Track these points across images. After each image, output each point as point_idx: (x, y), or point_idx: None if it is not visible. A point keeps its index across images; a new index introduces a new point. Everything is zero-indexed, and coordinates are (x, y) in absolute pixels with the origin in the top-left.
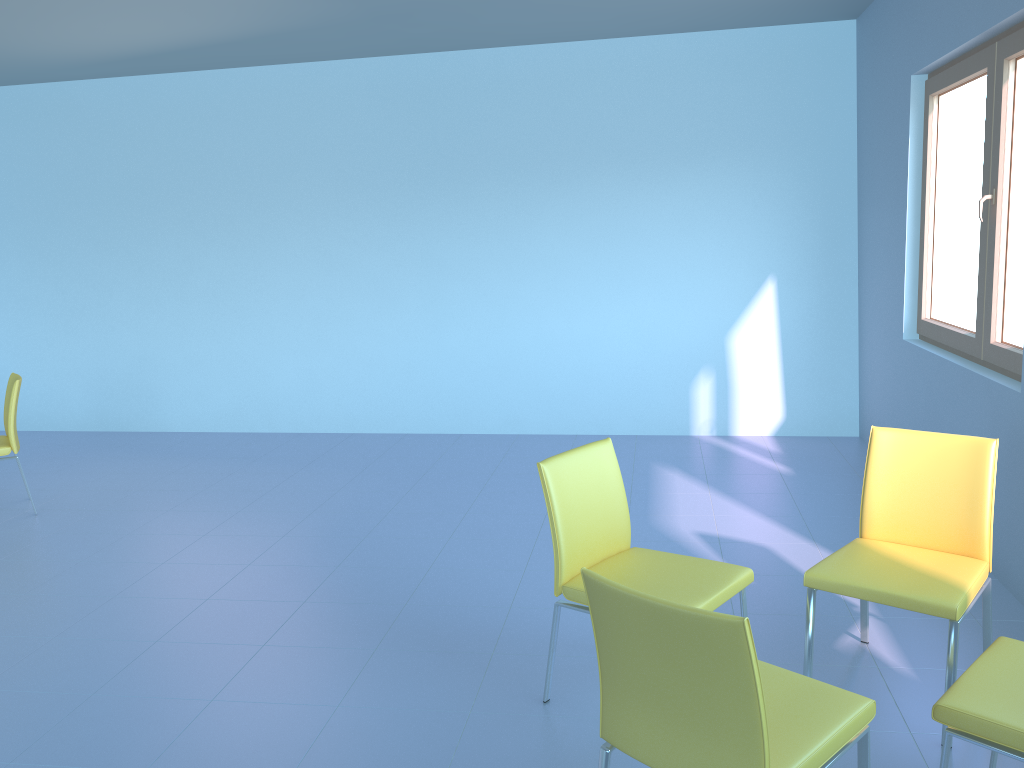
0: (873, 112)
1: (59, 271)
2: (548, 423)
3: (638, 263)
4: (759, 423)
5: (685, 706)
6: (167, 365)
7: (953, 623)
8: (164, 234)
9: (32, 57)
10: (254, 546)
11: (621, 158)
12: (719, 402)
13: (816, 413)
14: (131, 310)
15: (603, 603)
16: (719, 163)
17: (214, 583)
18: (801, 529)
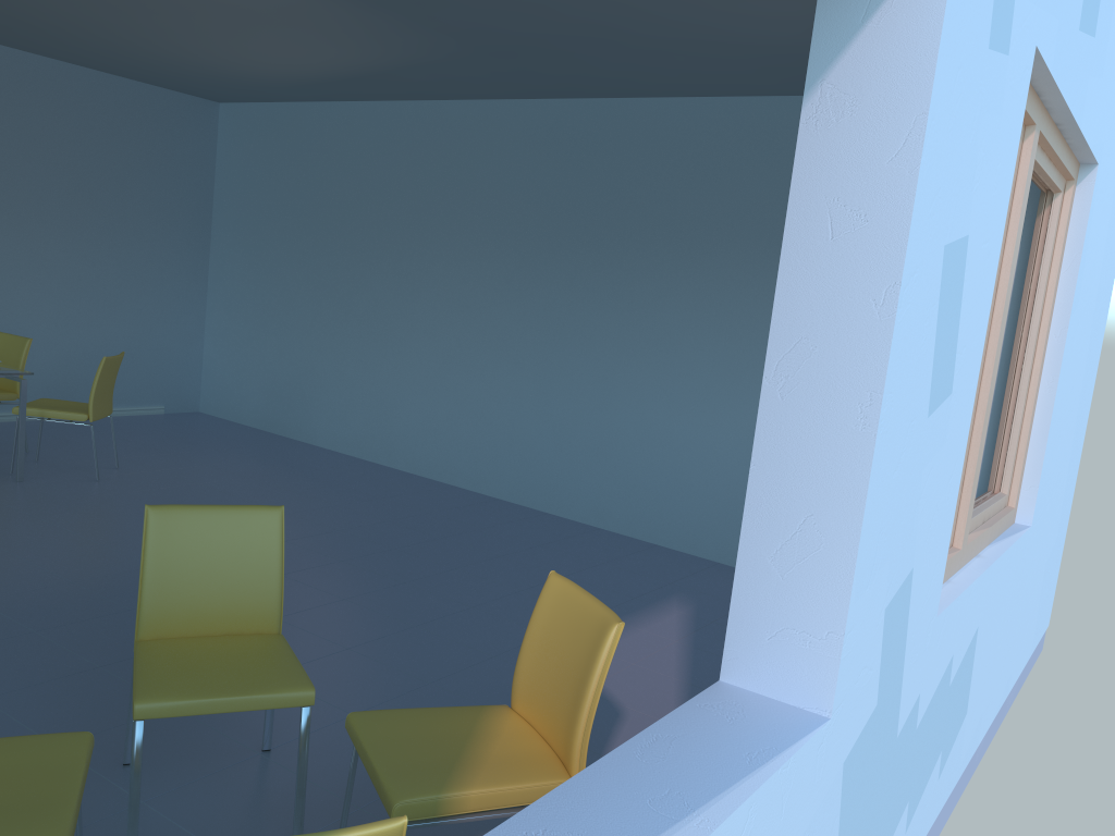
0: None
1: (263, 276)
2: (631, 524)
3: (759, 361)
4: None
5: None
6: (322, 380)
7: None
8: (341, 254)
9: (242, 75)
10: None
11: (766, 235)
12: None
13: None
14: (306, 322)
15: None
16: None
17: (101, 572)
18: None
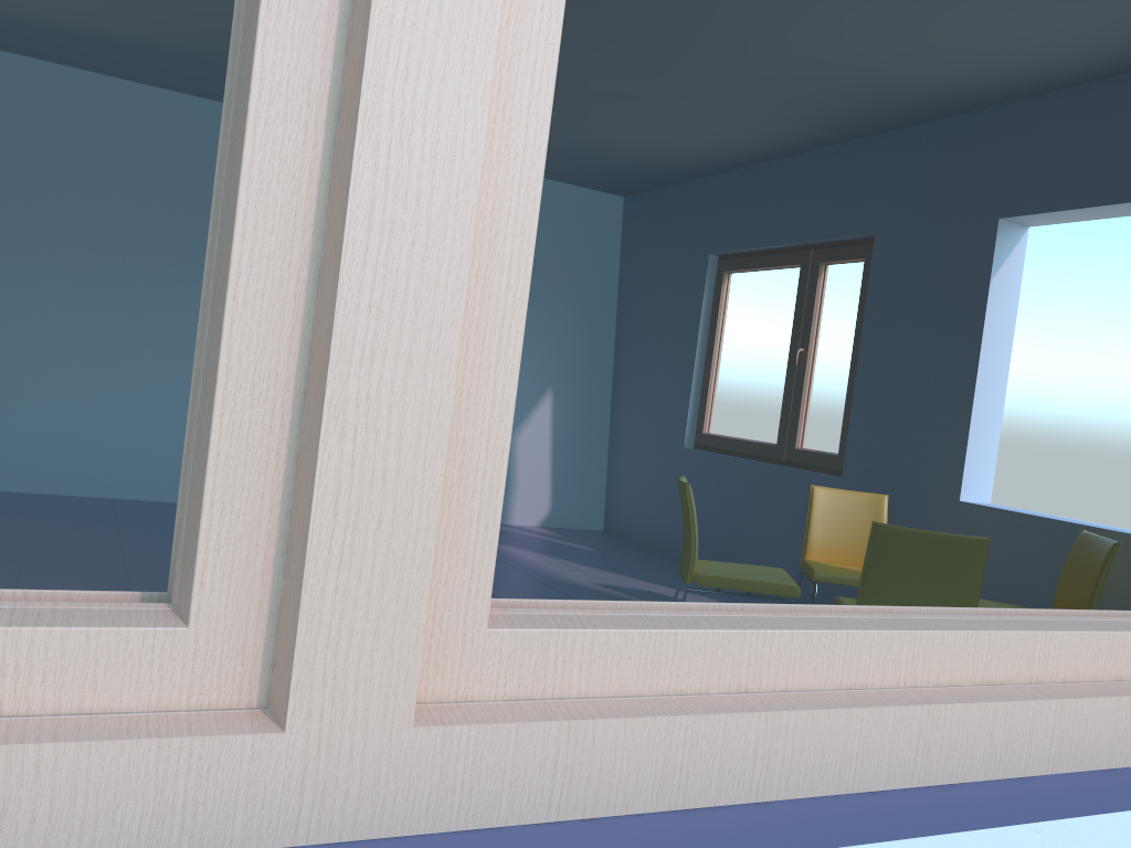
0: (648, 272)
1: None
2: None
3: None
4: (530, 514)
5: (932, 597)
6: None
7: None
8: None
9: None
10: None
11: None
12: None
13: (574, 508)
14: None
15: (888, 540)
16: None
17: None
18: (658, 582)
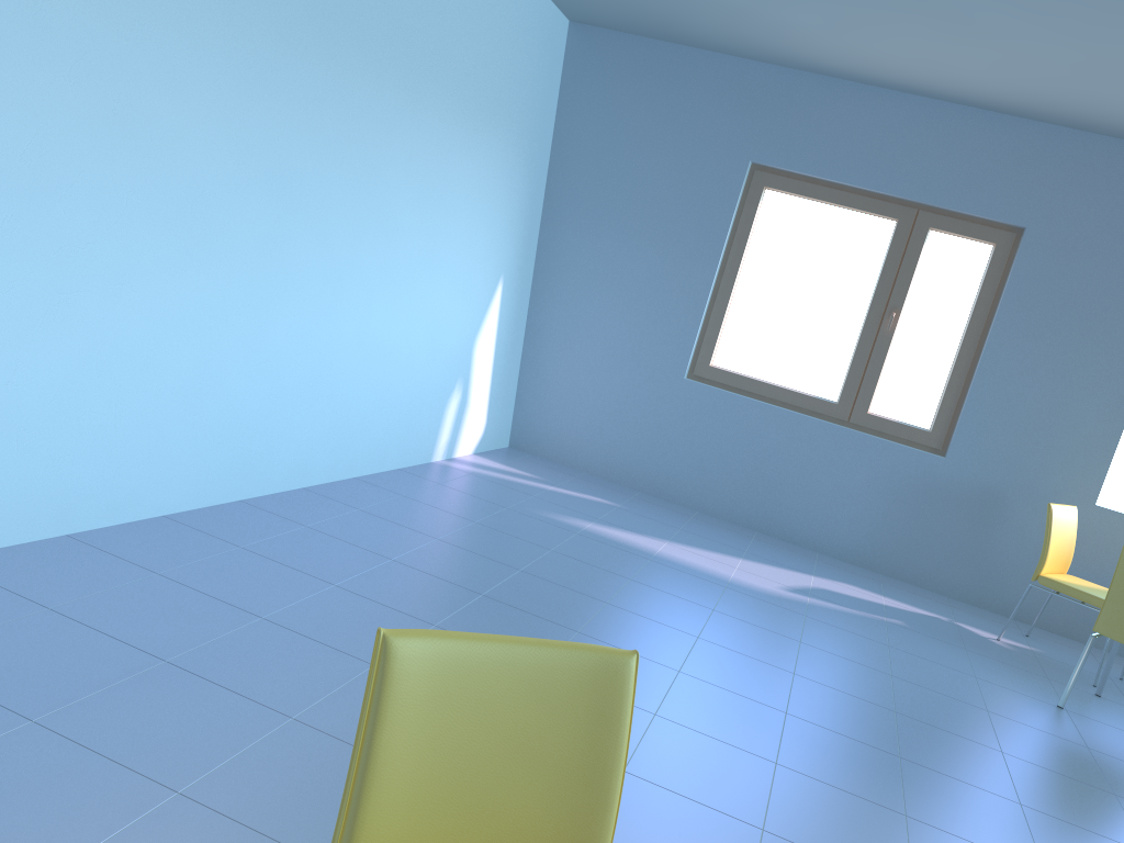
0: (621, 144)
1: None
2: (334, 465)
3: (444, 241)
4: (470, 441)
5: None
6: None
7: None
8: None
9: None
10: (824, 795)
11: (455, 91)
12: (457, 420)
13: (497, 426)
14: None
15: None
16: (500, 134)
17: None
18: (778, 564)
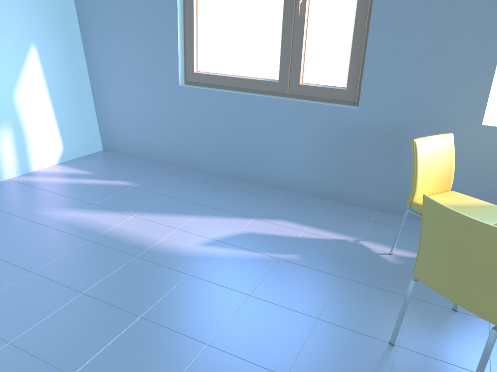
0: None
1: None
2: None
3: None
4: (48, 157)
5: None
6: None
7: None
8: None
9: None
10: None
11: None
12: (19, 149)
13: (80, 141)
14: None
15: None
16: None
17: None
18: (229, 214)
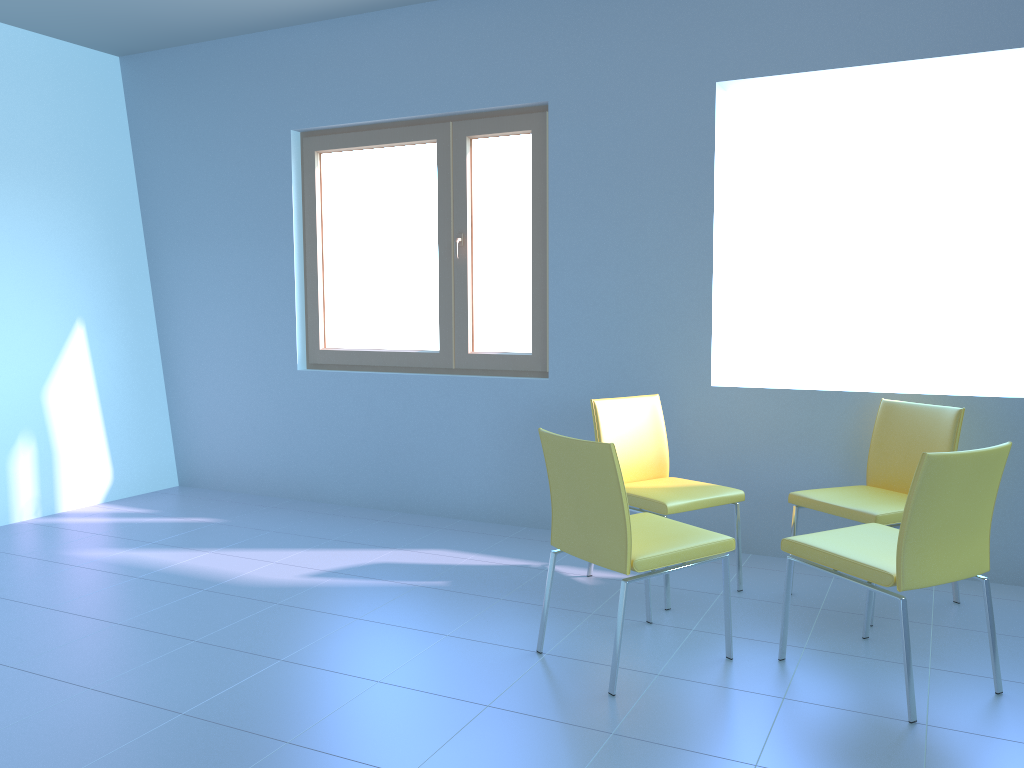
0: (187, 156)
1: None
2: None
3: None
4: (88, 491)
5: (966, 523)
6: None
7: (737, 504)
8: None
9: None
10: None
11: None
12: (44, 474)
13: (141, 468)
14: None
15: (939, 472)
16: (6, 180)
17: None
18: (360, 545)
